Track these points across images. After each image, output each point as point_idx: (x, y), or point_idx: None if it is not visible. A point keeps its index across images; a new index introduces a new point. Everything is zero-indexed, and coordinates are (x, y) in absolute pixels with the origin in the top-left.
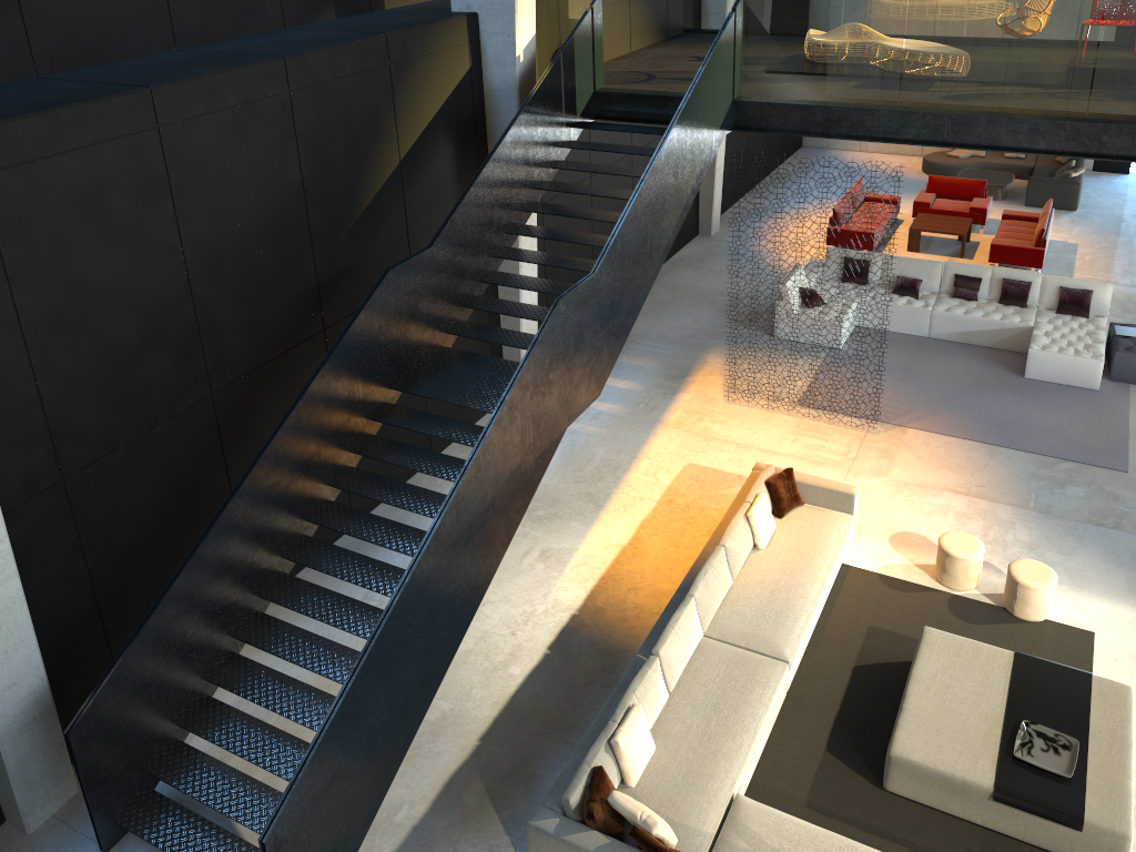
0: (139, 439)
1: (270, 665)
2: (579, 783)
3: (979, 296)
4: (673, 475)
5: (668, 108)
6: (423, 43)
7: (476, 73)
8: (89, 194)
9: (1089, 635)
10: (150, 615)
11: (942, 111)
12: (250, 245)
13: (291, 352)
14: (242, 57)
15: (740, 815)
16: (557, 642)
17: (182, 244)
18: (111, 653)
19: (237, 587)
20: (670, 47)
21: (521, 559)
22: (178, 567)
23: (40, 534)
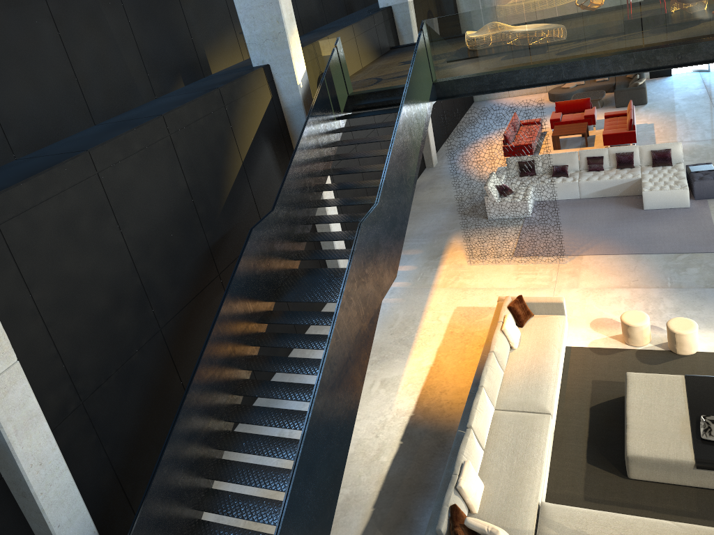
0: (122, 367)
1: (230, 491)
2: (444, 518)
3: (604, 167)
4: (449, 316)
5: (395, 95)
6: (241, 89)
7: (276, 100)
8: (64, 222)
9: None
10: (154, 475)
11: (558, 62)
12: (165, 233)
13: (202, 292)
14: (137, 120)
15: (547, 515)
16: (405, 435)
17: (125, 241)
18: (131, 507)
19: (203, 445)
20: (385, 59)
21: (370, 389)
22: (161, 442)
23: (74, 440)
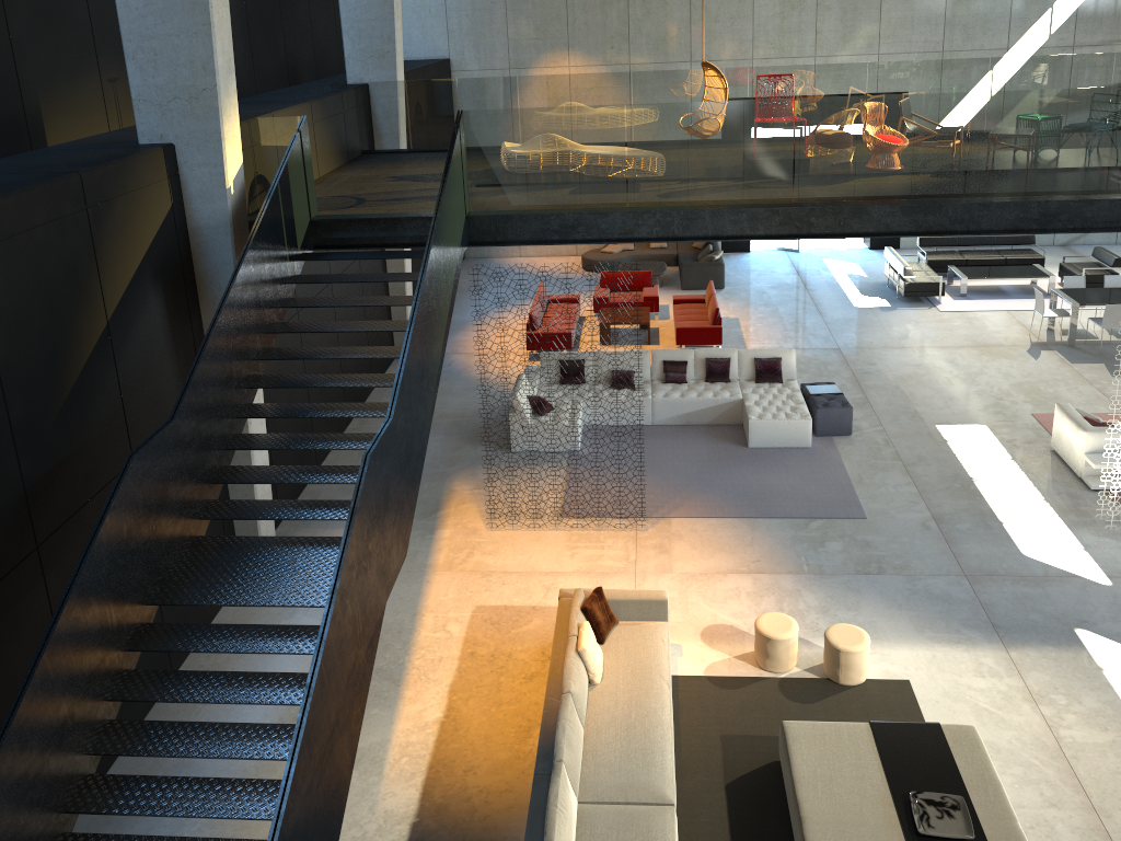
0: None
1: None
2: None
3: (687, 378)
4: (465, 623)
5: (396, 230)
6: (121, 181)
7: (179, 211)
8: None
9: (906, 683)
10: None
11: (670, 208)
12: None
13: None
14: None
15: None
16: None
17: None
18: None
19: None
20: (358, 169)
21: None
22: None
23: None
